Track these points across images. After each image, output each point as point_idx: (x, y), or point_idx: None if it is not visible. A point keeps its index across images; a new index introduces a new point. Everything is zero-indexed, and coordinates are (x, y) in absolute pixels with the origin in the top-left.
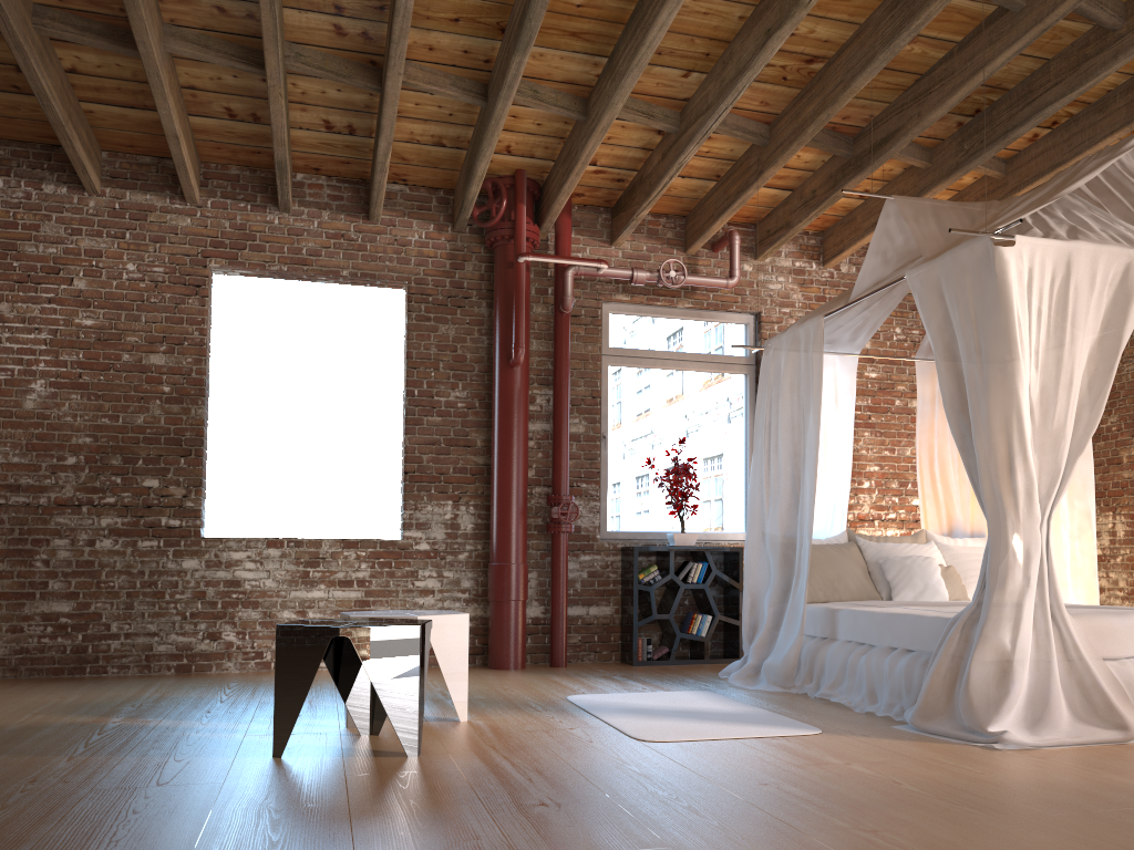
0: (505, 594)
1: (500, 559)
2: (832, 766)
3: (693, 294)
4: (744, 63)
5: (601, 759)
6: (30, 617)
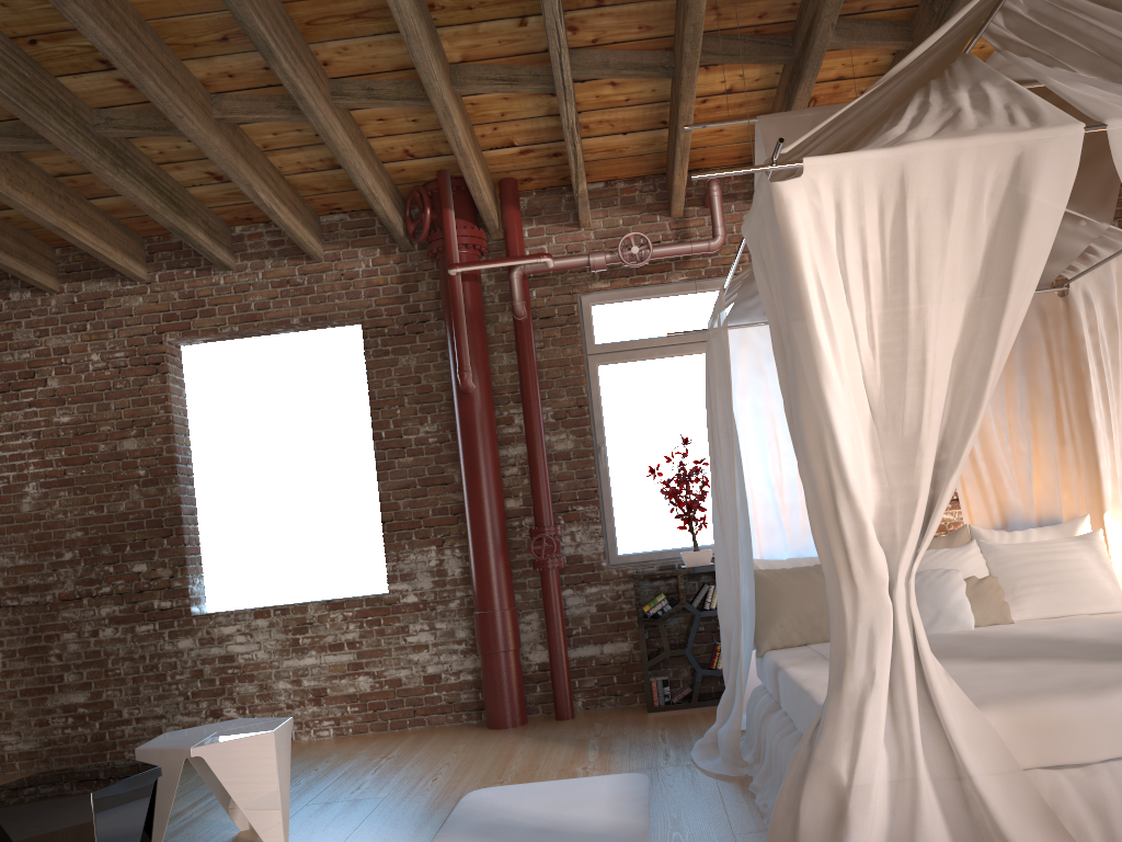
0: (489, 646)
1: (479, 607)
2: None
3: (687, 264)
4: None
5: None
6: (52, 710)
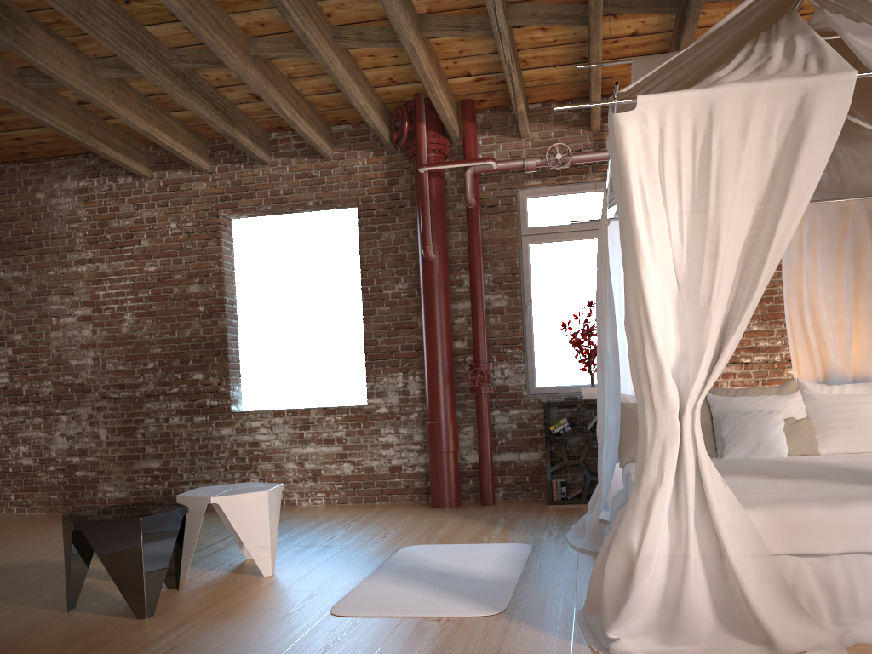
0: (435, 448)
1: (430, 419)
2: None
3: (601, 168)
4: None
5: (247, 636)
6: (137, 471)
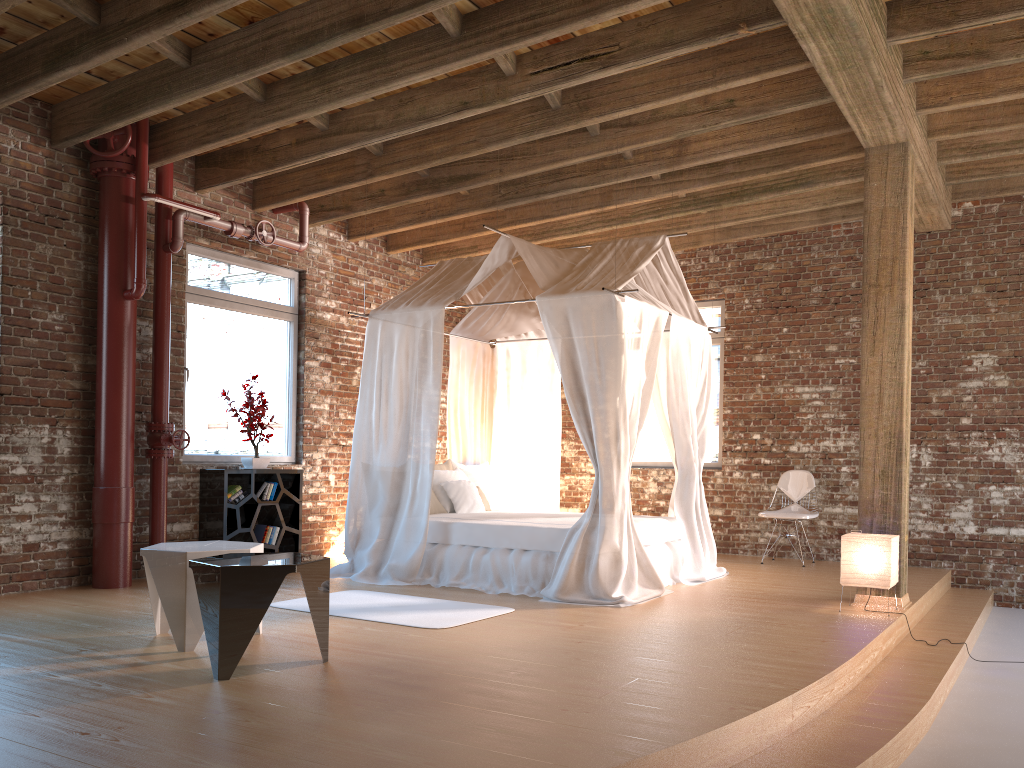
0: (119, 517)
1: (113, 483)
2: (578, 627)
3: (258, 248)
4: (432, 114)
5: (452, 643)
6: None
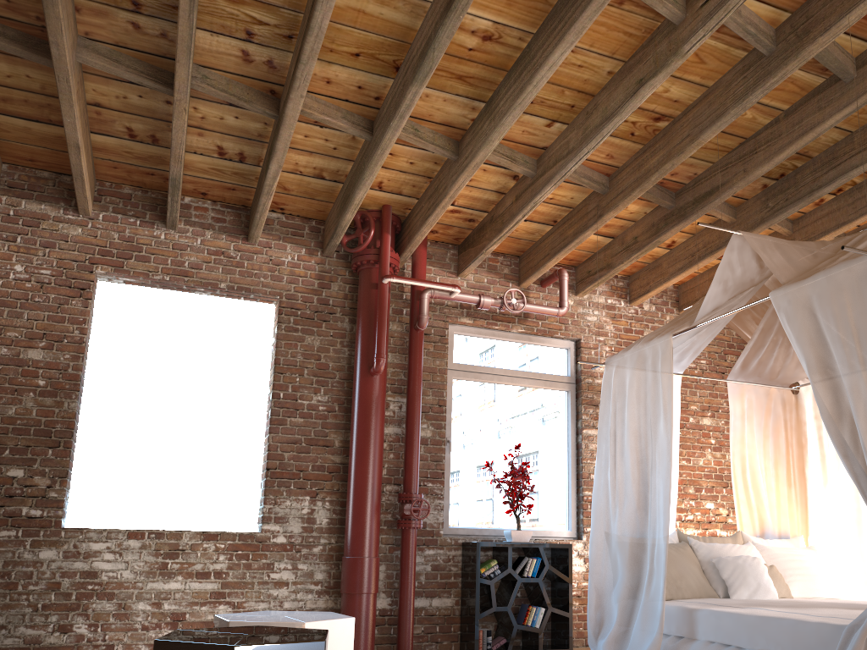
0: (358, 587)
1: (354, 553)
2: None
3: (525, 321)
4: (612, 110)
5: None
6: None
